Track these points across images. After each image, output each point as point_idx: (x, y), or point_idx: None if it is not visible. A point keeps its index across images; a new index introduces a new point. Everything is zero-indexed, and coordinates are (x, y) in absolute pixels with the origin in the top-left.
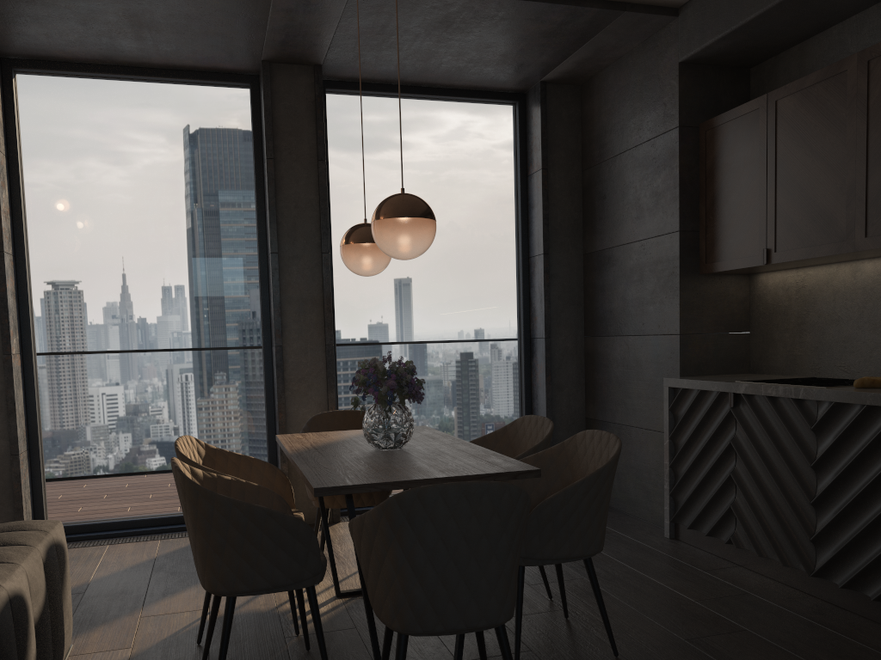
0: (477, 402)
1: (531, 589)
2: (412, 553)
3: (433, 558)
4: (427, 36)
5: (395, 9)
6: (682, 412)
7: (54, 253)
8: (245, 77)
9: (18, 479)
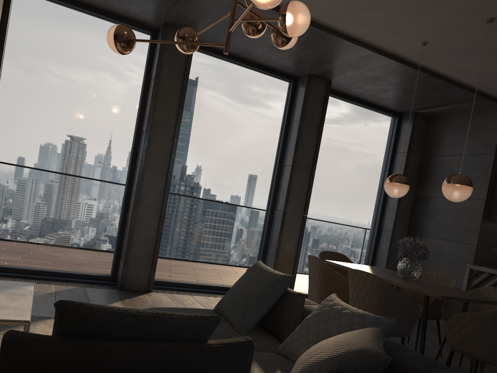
0: (351, 255)
1: (427, 351)
2: None
3: None
4: (394, 85)
5: (396, 73)
6: (475, 281)
7: (189, 142)
8: (291, 77)
9: (157, 254)
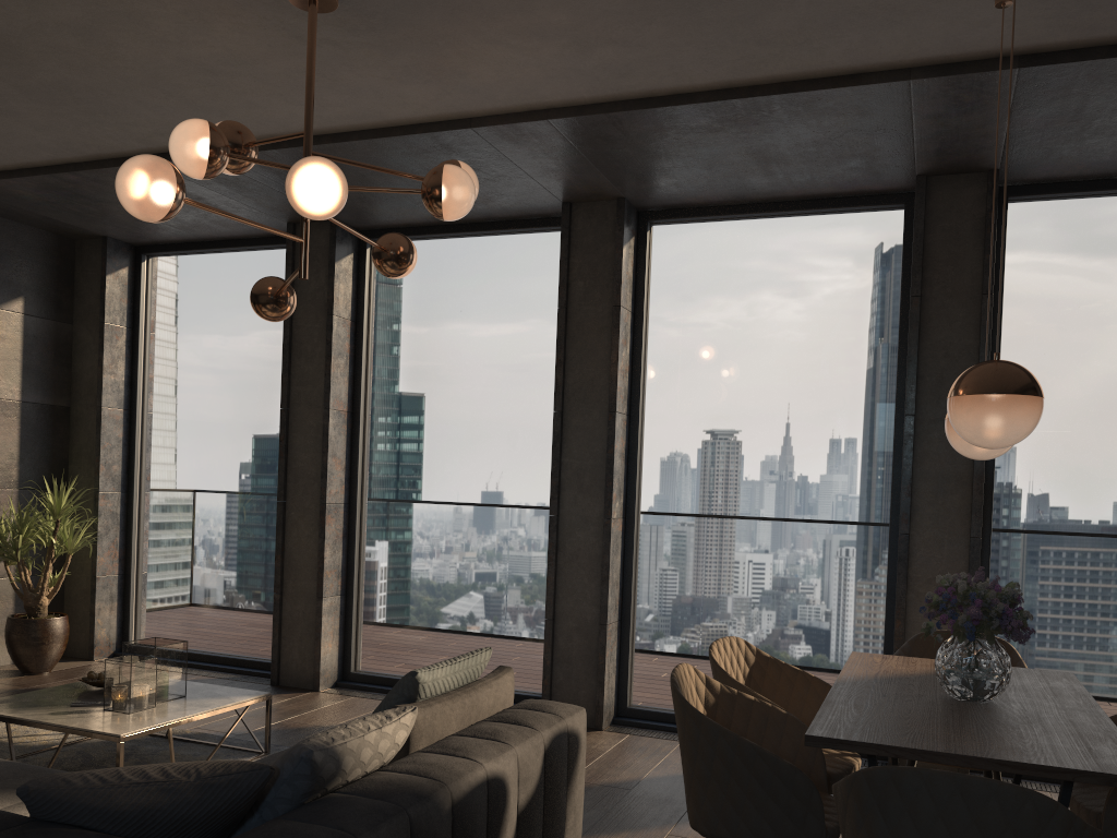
0: None
1: None
2: None
3: None
4: None
5: (1089, 88)
6: None
7: (667, 412)
8: (898, 197)
9: (603, 651)
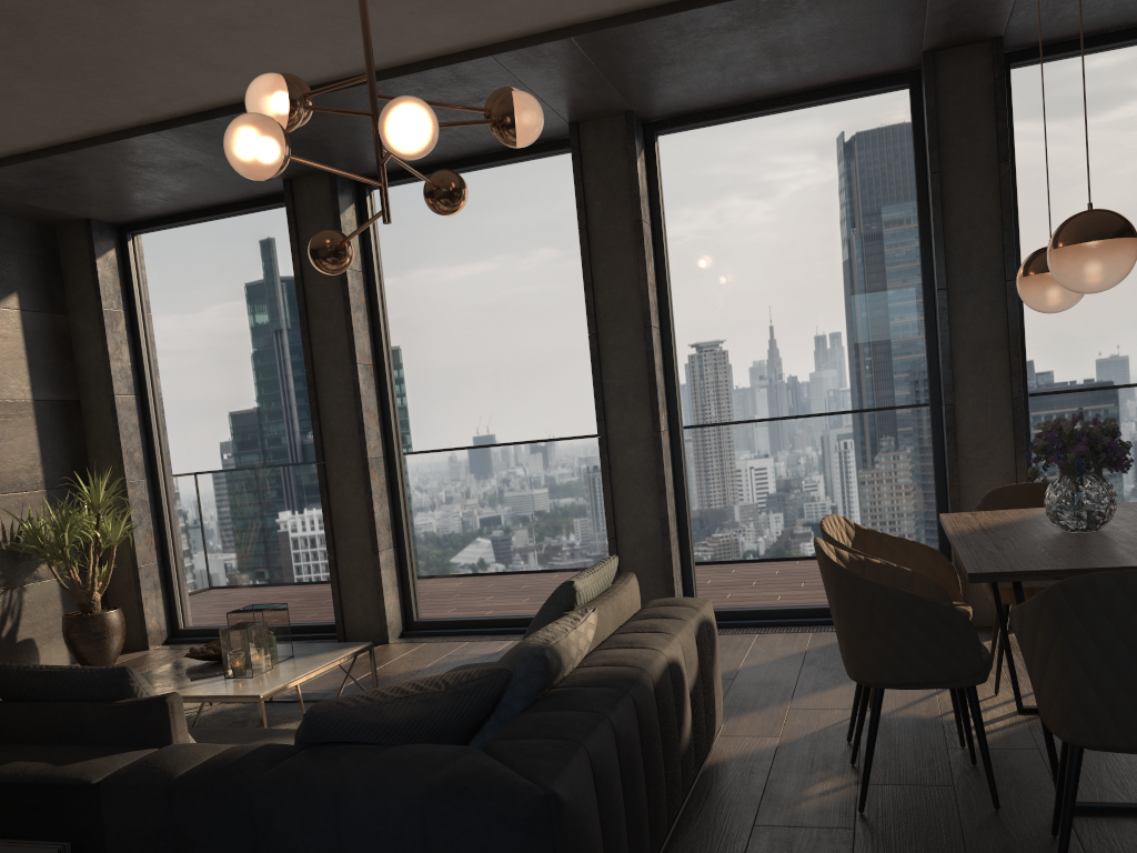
0: None
1: None
2: (1082, 651)
3: (1110, 658)
4: None
5: None
6: None
7: (697, 320)
8: (902, 77)
9: (669, 560)
